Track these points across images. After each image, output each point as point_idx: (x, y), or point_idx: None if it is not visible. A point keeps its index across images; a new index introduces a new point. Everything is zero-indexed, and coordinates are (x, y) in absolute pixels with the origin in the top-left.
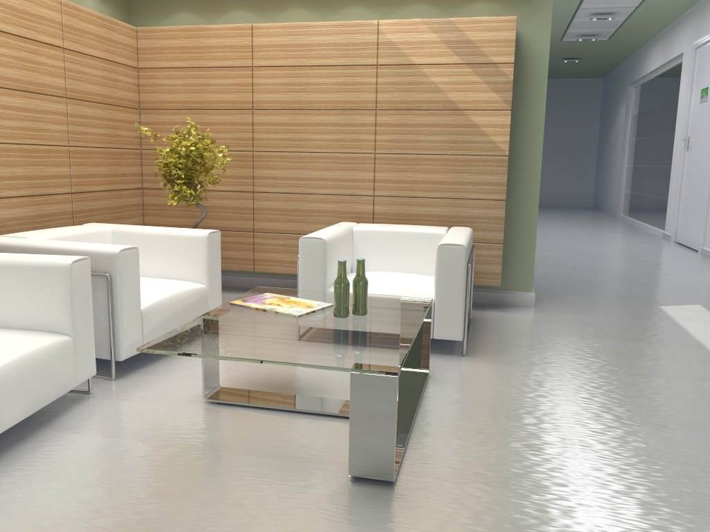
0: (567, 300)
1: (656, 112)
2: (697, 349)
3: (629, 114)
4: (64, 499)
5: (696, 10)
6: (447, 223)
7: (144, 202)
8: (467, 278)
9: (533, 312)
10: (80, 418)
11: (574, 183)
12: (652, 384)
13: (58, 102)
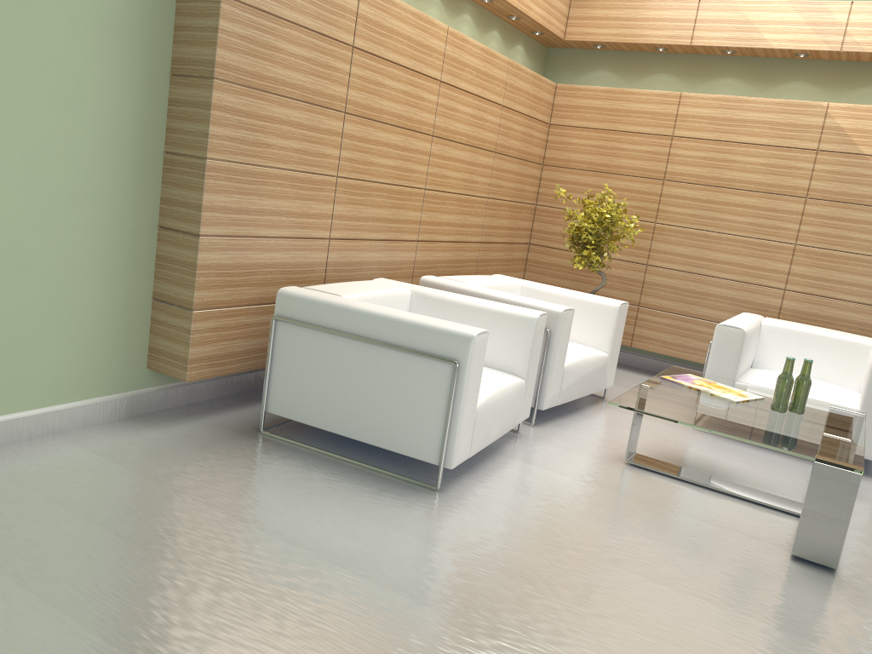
0: None
1: None
2: None
3: None
4: (546, 510)
5: None
6: (869, 333)
7: (528, 258)
8: None
9: None
10: (522, 452)
11: None
12: None
13: (489, 156)
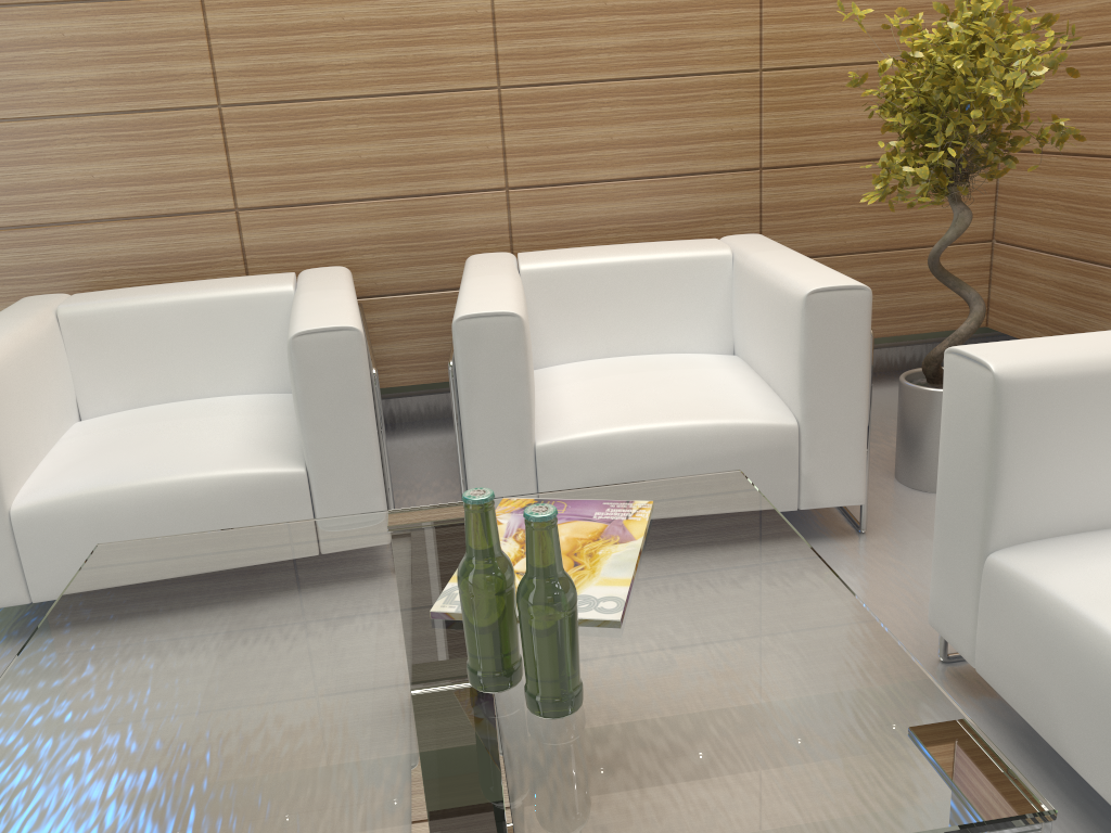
0: None
1: None
2: None
3: None
4: None
5: None
6: None
7: (999, 183)
8: None
9: None
10: None
11: None
12: None
13: None
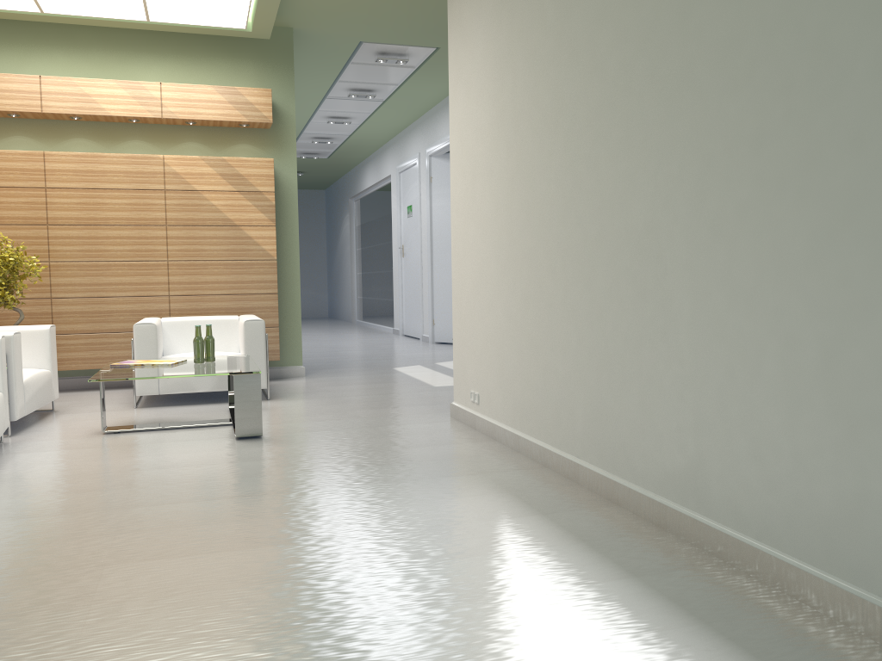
0: (328, 371)
1: (376, 224)
2: (416, 382)
3: (353, 225)
4: (68, 466)
5: (396, 141)
6: (234, 314)
7: None
8: (266, 343)
9: (306, 378)
10: (18, 449)
11: (308, 294)
12: (391, 396)
13: None
